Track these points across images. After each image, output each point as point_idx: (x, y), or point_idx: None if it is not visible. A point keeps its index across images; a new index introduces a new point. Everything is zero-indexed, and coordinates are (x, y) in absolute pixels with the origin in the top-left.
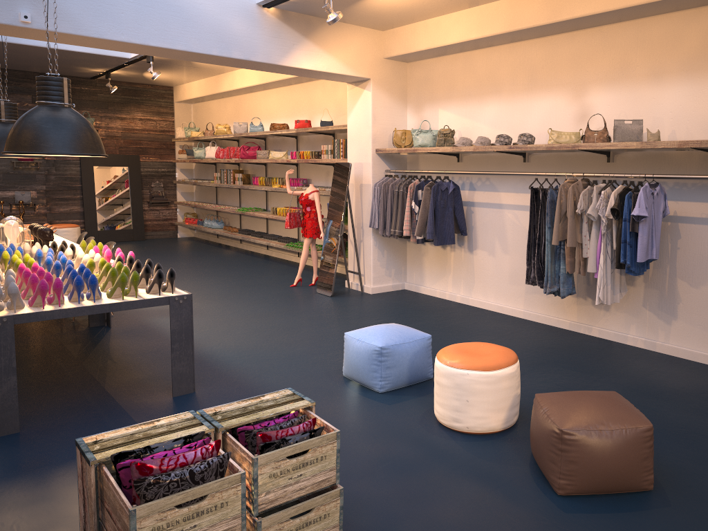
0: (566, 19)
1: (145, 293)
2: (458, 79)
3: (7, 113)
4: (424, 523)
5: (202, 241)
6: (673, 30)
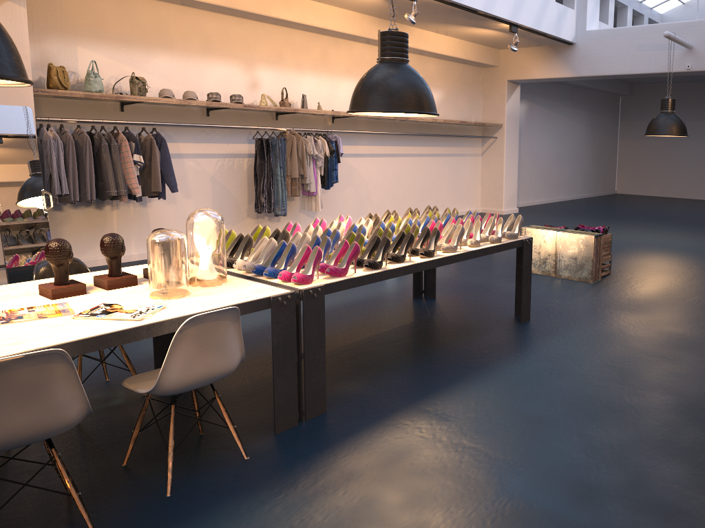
0: (274, 17)
1: None
2: (109, 19)
3: None
4: None
5: None
6: (306, 42)
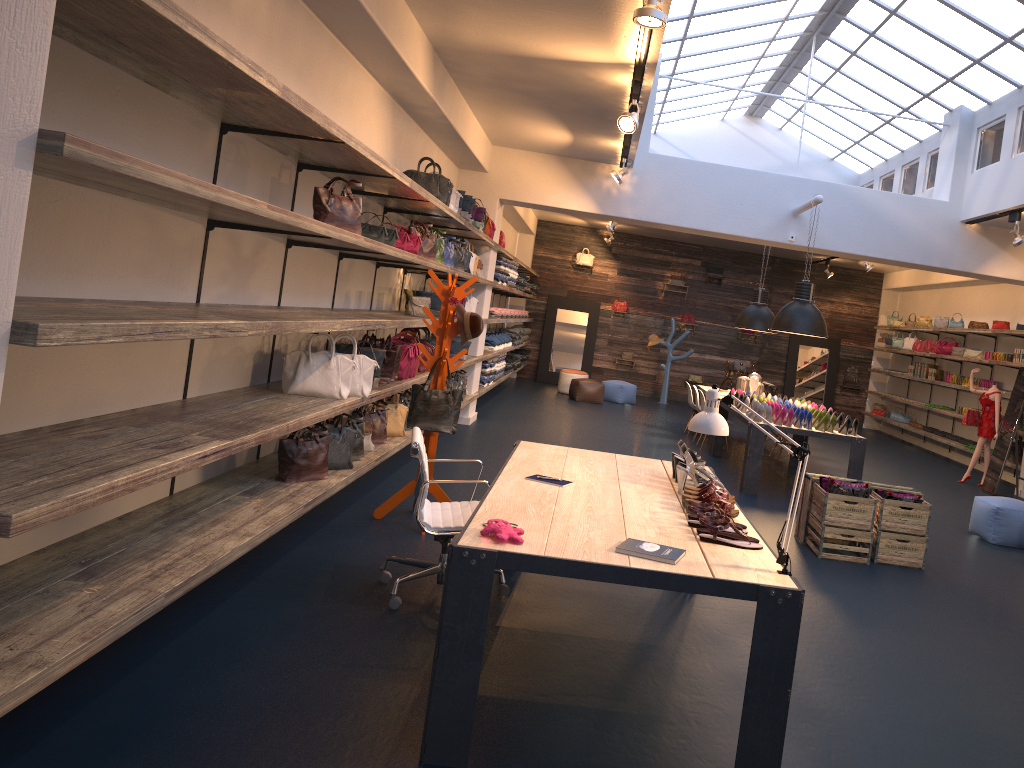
0: None
1: (837, 432)
2: None
3: (761, 298)
4: (976, 581)
5: (885, 435)
6: None
